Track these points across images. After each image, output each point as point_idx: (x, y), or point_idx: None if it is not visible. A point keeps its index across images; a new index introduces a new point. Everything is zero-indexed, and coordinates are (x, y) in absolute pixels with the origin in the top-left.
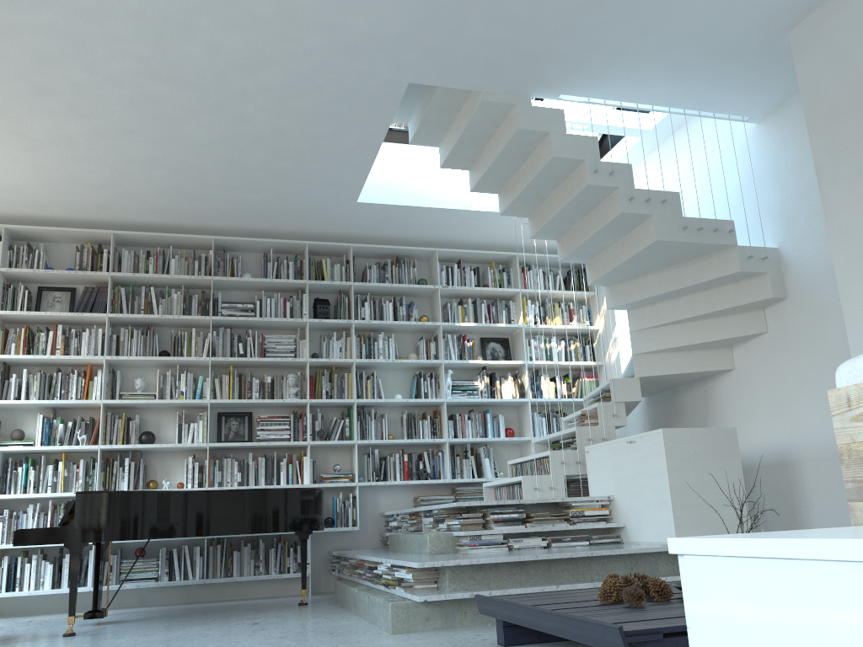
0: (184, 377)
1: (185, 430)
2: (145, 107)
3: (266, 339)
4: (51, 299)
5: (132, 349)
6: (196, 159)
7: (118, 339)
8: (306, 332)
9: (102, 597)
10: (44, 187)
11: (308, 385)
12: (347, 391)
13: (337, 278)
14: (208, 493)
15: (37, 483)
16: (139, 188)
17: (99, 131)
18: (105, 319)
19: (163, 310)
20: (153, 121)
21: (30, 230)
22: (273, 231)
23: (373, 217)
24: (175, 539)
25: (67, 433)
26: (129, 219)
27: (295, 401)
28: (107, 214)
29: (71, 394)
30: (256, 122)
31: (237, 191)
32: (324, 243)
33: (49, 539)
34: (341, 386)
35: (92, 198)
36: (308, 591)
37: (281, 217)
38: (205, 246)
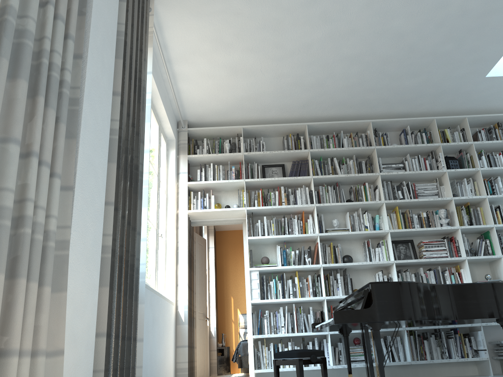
0: (365, 216)
1: (373, 253)
2: (375, 4)
3: (416, 187)
4: (271, 172)
5: (328, 199)
6: (387, 51)
7: (318, 194)
8: (444, 180)
9: (333, 374)
10: (274, 93)
11: (456, 216)
12: (481, 220)
13: (458, 141)
14: (448, 286)
15: (283, 292)
16: (335, 85)
17: (332, 34)
18: (309, 181)
19: (344, 172)
20: (374, 18)
21: (257, 128)
22: (408, 113)
23: (489, 91)
24: (384, 331)
25: (296, 258)
26: (316, 114)
27: (449, 228)
28: (303, 112)
29: (294, 232)
30: (450, 5)
31: (401, 78)
32: (447, 117)
33: (358, 318)
34: (478, 216)
35: (300, 98)
36: (485, 372)
37: (420, 100)
38: (361, 129)
